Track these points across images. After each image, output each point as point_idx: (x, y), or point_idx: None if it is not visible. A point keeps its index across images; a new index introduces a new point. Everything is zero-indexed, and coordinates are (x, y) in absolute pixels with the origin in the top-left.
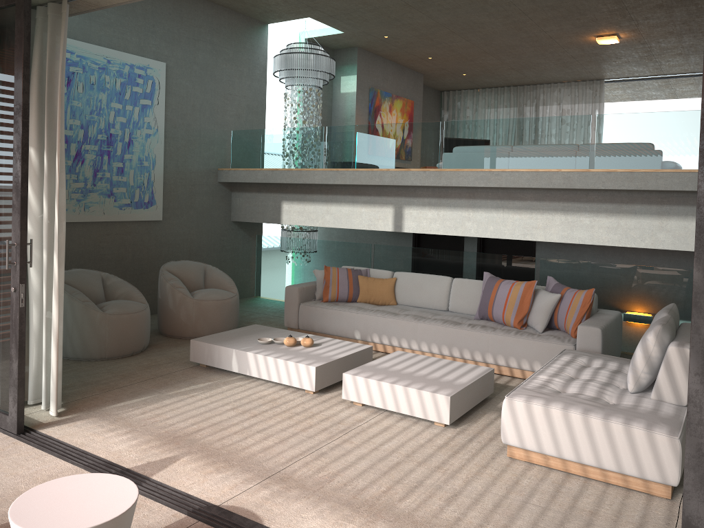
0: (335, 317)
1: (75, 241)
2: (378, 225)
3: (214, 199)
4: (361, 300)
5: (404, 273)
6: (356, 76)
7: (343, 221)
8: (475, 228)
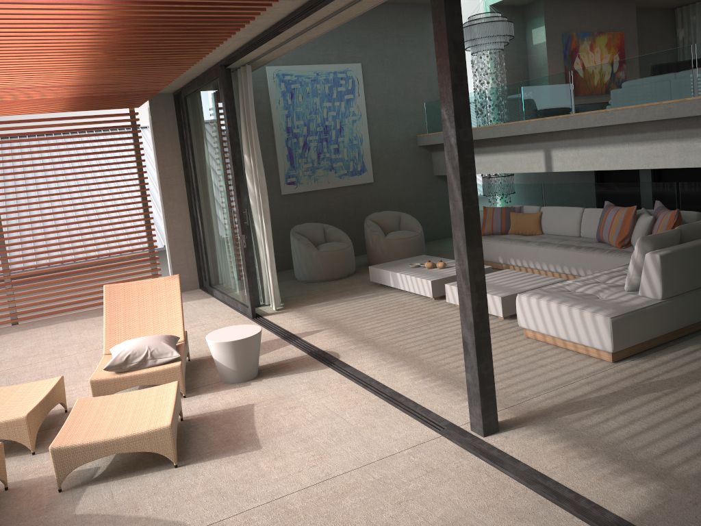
0: (485, 247)
1: (311, 204)
2: (534, 167)
3: (416, 160)
4: (511, 232)
5: (548, 207)
6: (544, 27)
7: (509, 167)
8: (607, 162)
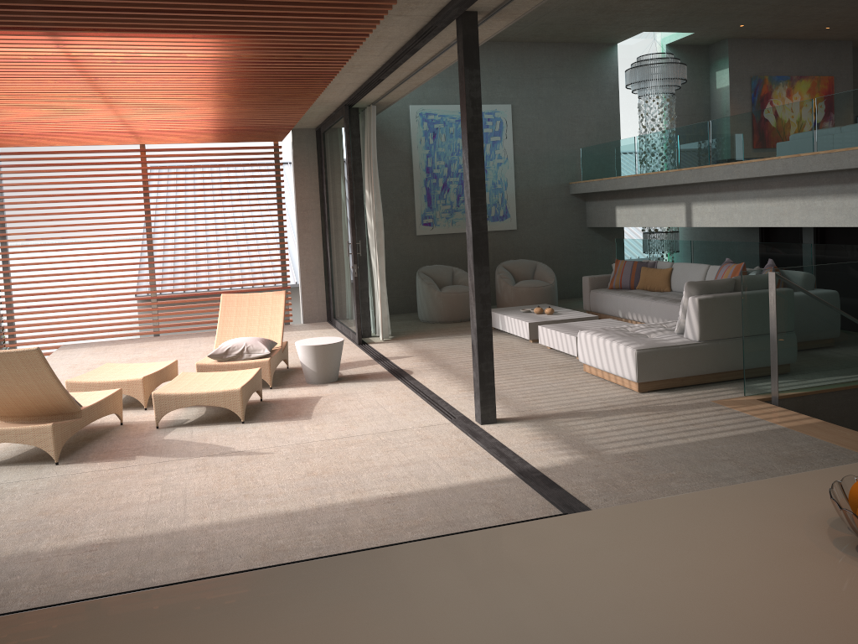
0: (607, 300)
1: (447, 247)
2: (676, 222)
3: (566, 209)
4: (639, 287)
5: (678, 263)
6: (728, 69)
7: (653, 221)
8: (740, 219)
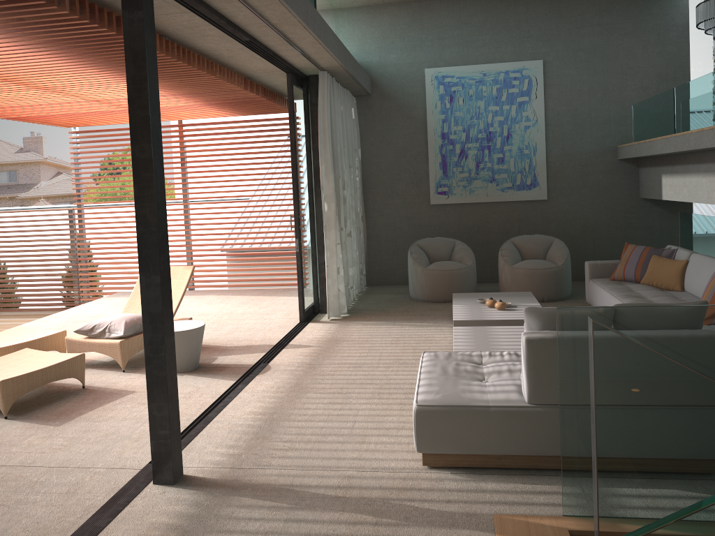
0: (598, 294)
1: (464, 217)
2: (713, 197)
3: (613, 176)
4: (643, 282)
5: (695, 255)
6: None
7: (693, 194)
8: None
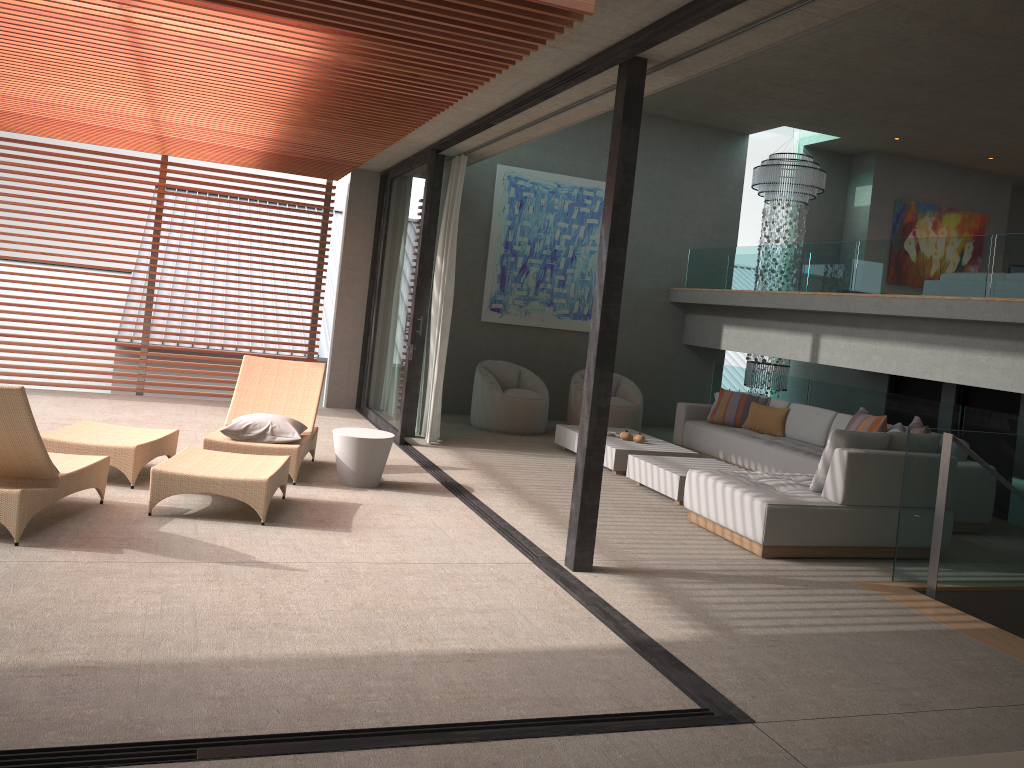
0: (707, 435)
1: (515, 341)
2: (798, 354)
3: (662, 318)
4: (745, 426)
5: (797, 404)
6: (871, 186)
7: (769, 349)
8: (880, 362)
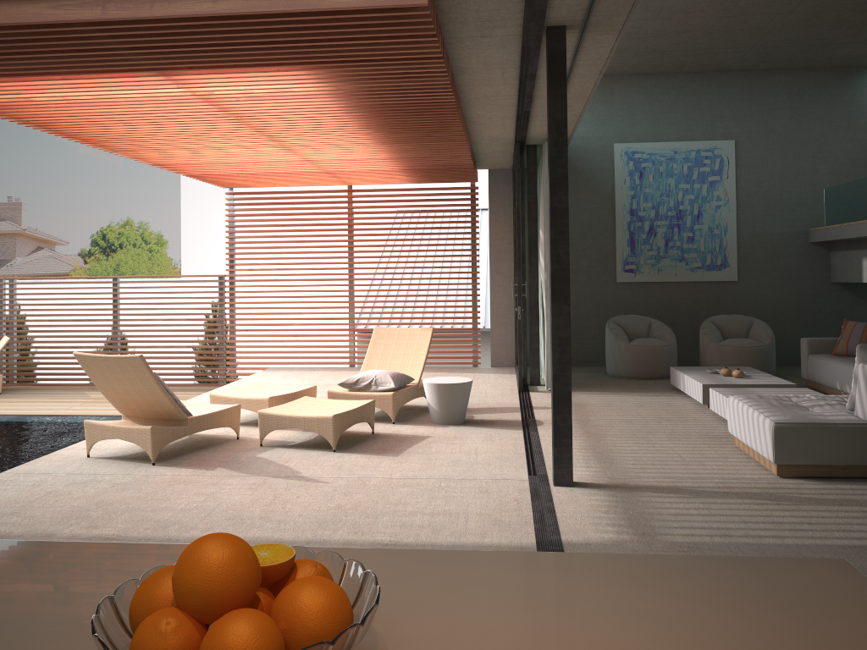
0: (825, 367)
1: (651, 297)
2: None
3: (804, 259)
4: None
5: None
6: None
7: None
8: None
